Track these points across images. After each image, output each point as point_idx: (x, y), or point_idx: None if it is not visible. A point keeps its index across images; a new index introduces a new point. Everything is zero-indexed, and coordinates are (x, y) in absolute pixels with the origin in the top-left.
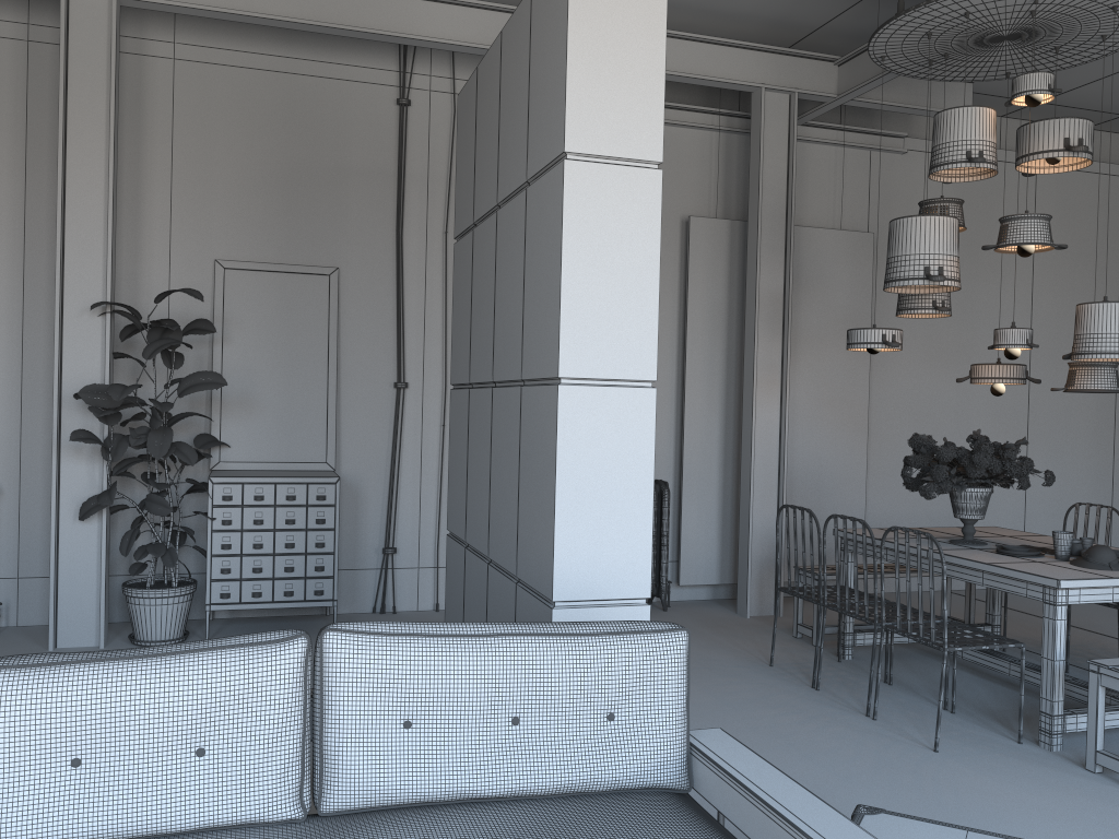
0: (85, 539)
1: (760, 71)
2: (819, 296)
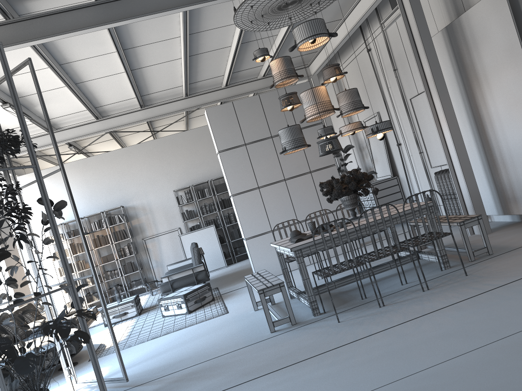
0: None
1: None
2: (488, 44)
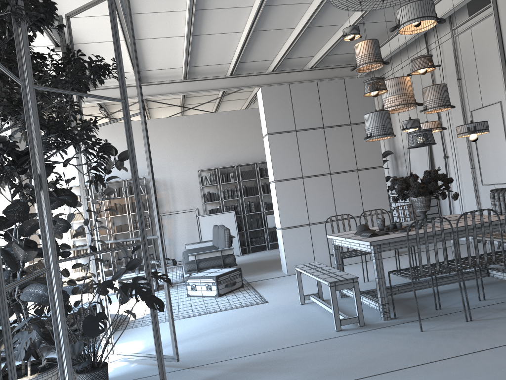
0: None
1: None
2: None
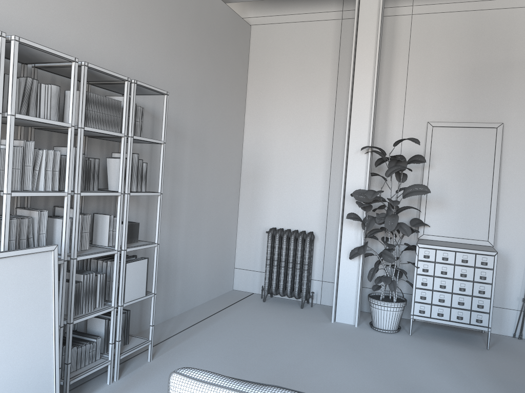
0: (351, 268)
1: None
2: None
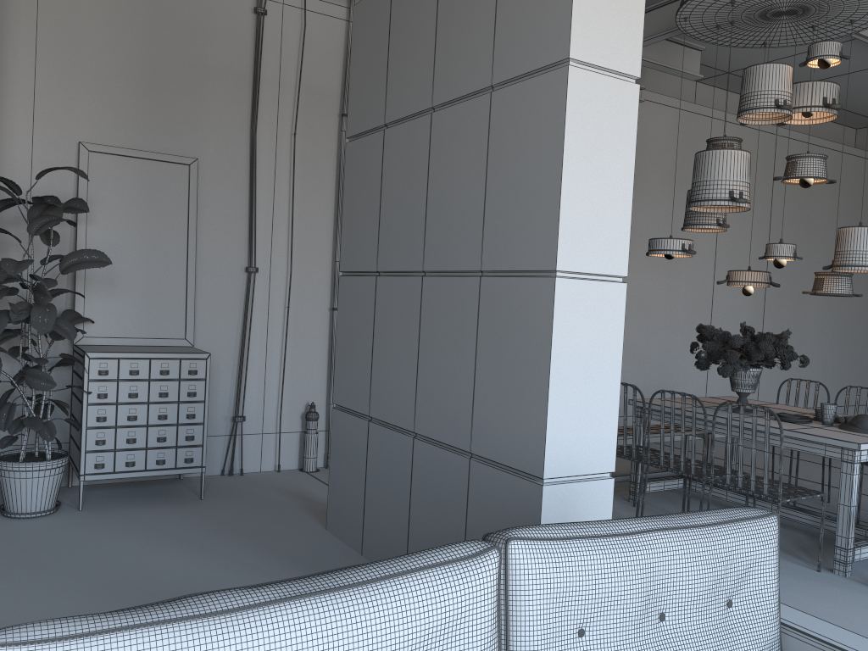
0: None
1: None
2: None
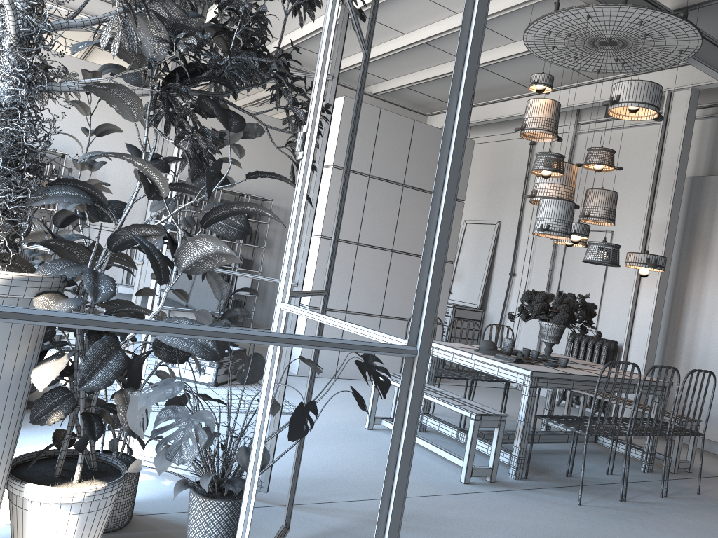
0: None
1: (670, 80)
2: None
